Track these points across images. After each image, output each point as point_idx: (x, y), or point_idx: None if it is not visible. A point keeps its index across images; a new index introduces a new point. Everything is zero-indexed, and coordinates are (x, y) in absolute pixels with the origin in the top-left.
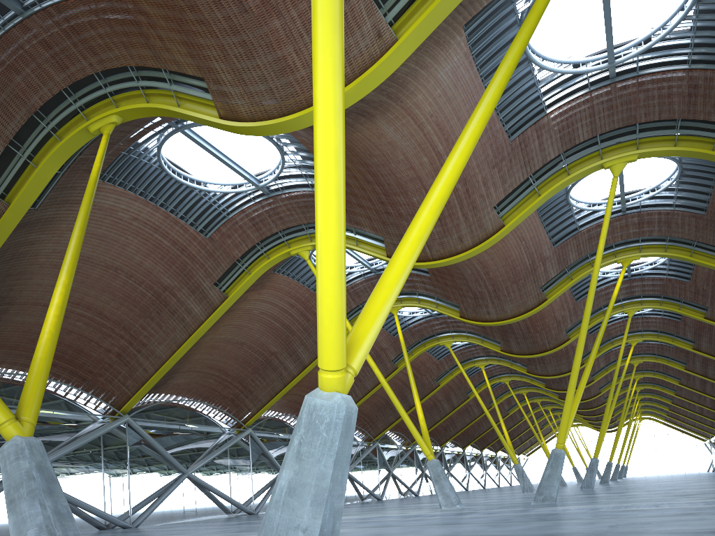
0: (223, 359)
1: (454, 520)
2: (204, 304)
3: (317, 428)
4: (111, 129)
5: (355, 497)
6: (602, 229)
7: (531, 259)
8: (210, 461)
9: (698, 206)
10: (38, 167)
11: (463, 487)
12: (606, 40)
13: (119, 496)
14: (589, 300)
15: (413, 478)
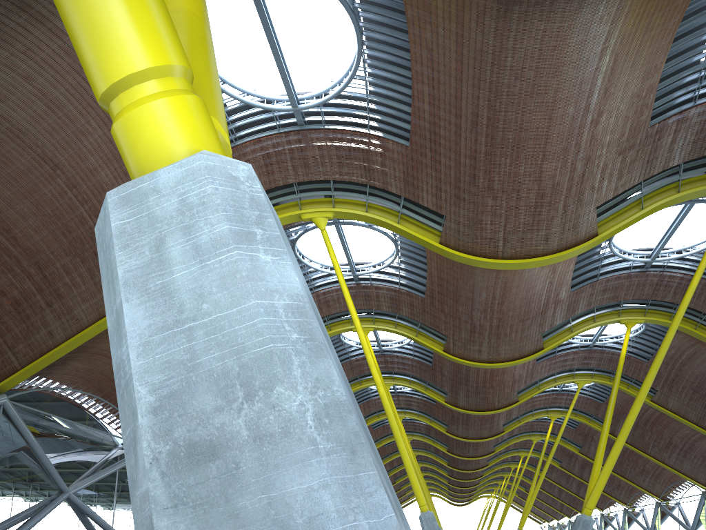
0: None
1: None
2: None
3: None
4: None
5: None
6: (700, 264)
7: (547, 298)
8: (99, 481)
9: None
10: None
11: None
12: None
13: None
14: (666, 344)
15: None
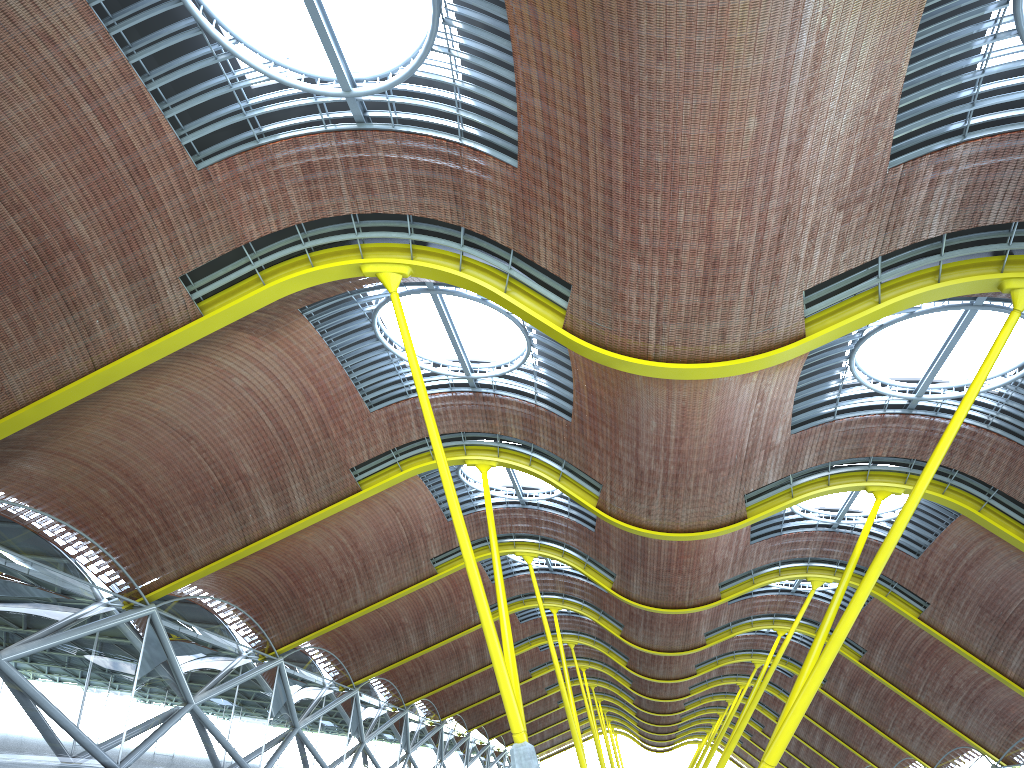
0: (141, 456)
1: None
2: (147, 313)
3: None
4: None
5: None
6: (964, 399)
7: (753, 439)
8: (55, 647)
9: (1023, 435)
10: None
11: None
12: None
13: None
14: (903, 519)
15: (394, 760)
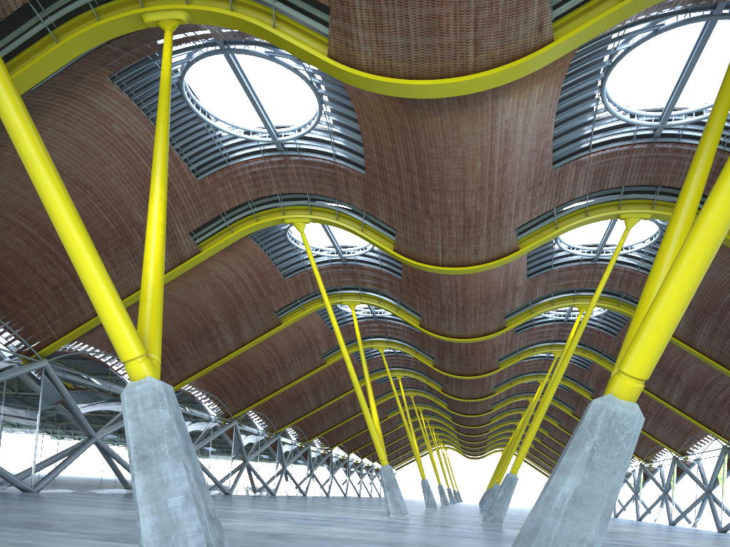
0: None
1: (455, 534)
2: (173, 253)
3: (615, 437)
4: (175, 27)
5: (252, 489)
6: (604, 275)
7: (505, 285)
8: (121, 428)
9: None
10: (61, 41)
11: (343, 492)
12: (670, 102)
13: (23, 453)
14: (576, 338)
15: (304, 477)
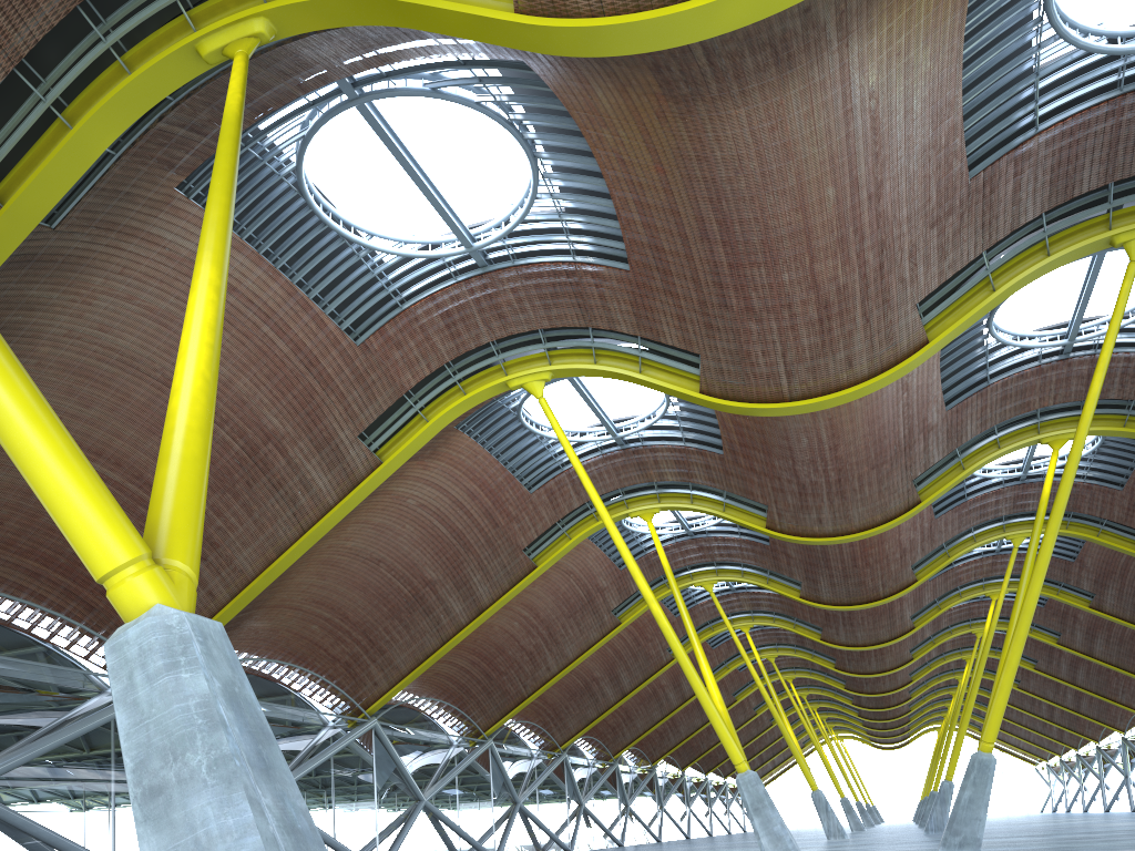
0: (341, 588)
1: None
2: (337, 473)
3: None
4: (251, 48)
5: (533, 846)
6: (1101, 356)
7: (908, 427)
8: (306, 775)
9: None
10: (77, 125)
11: (684, 833)
12: None
13: None
14: (1066, 483)
15: (615, 816)
